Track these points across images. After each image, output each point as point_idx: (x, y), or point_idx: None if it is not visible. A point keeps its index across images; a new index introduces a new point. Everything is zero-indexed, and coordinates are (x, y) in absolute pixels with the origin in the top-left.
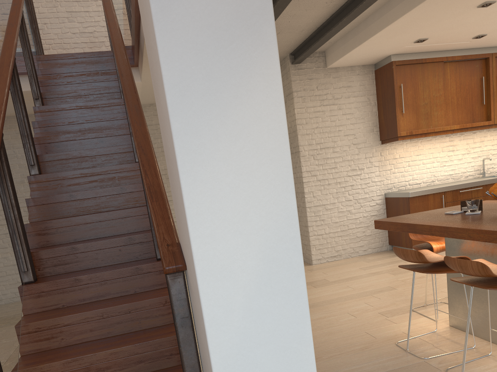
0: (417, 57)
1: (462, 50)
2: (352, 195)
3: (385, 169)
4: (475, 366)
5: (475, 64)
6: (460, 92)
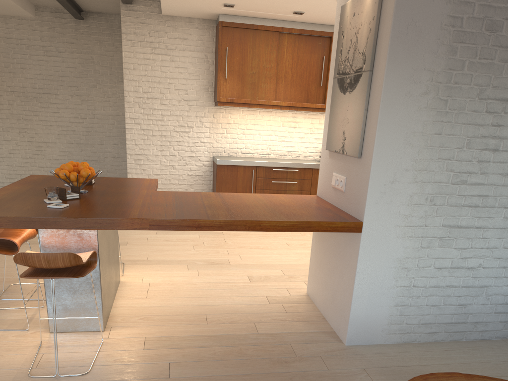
0: (249, 22)
1: (302, 23)
2: (178, 151)
3: (216, 132)
4: (14, 312)
5: (318, 41)
6: (297, 68)
